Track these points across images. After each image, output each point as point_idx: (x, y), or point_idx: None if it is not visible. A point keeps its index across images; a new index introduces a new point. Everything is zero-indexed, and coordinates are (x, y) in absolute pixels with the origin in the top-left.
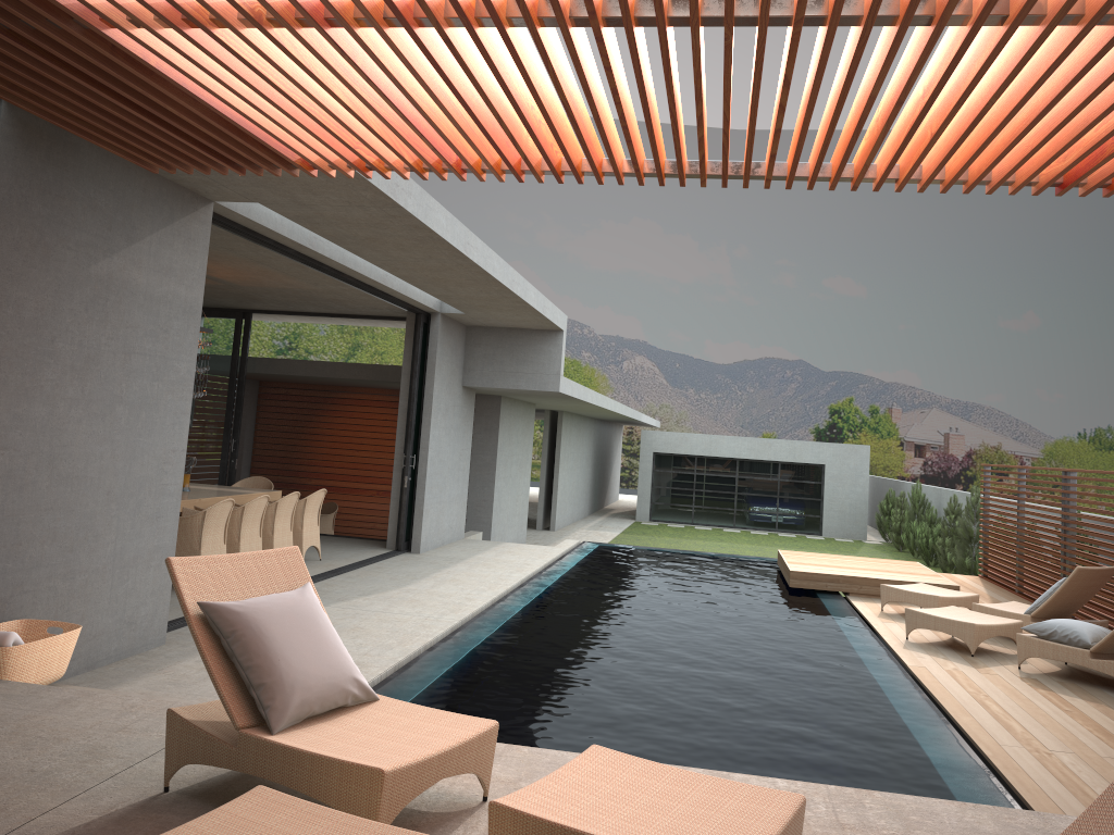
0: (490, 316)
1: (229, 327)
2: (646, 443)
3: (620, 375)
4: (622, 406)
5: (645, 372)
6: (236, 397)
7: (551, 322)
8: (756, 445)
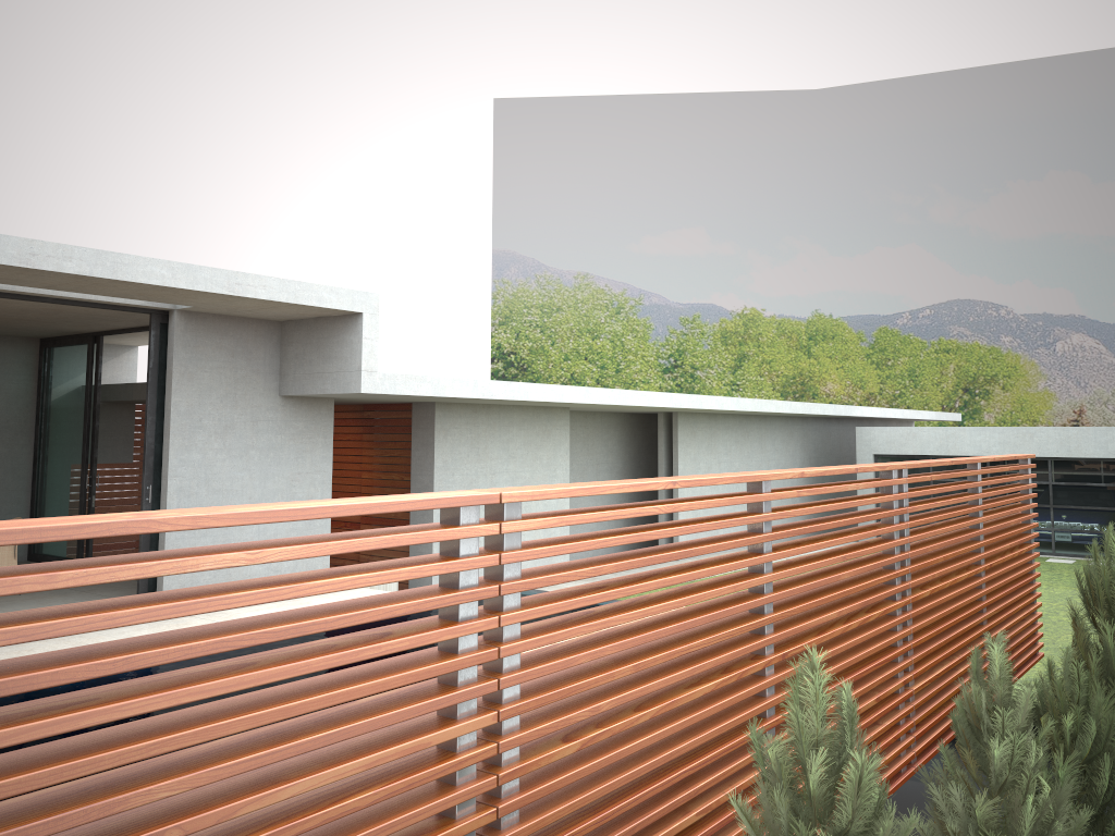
0: (226, 306)
1: (84, 354)
2: (863, 443)
3: (1053, 359)
4: (741, 400)
5: (1087, 352)
6: (92, 428)
7: (294, 303)
8: (1011, 437)
